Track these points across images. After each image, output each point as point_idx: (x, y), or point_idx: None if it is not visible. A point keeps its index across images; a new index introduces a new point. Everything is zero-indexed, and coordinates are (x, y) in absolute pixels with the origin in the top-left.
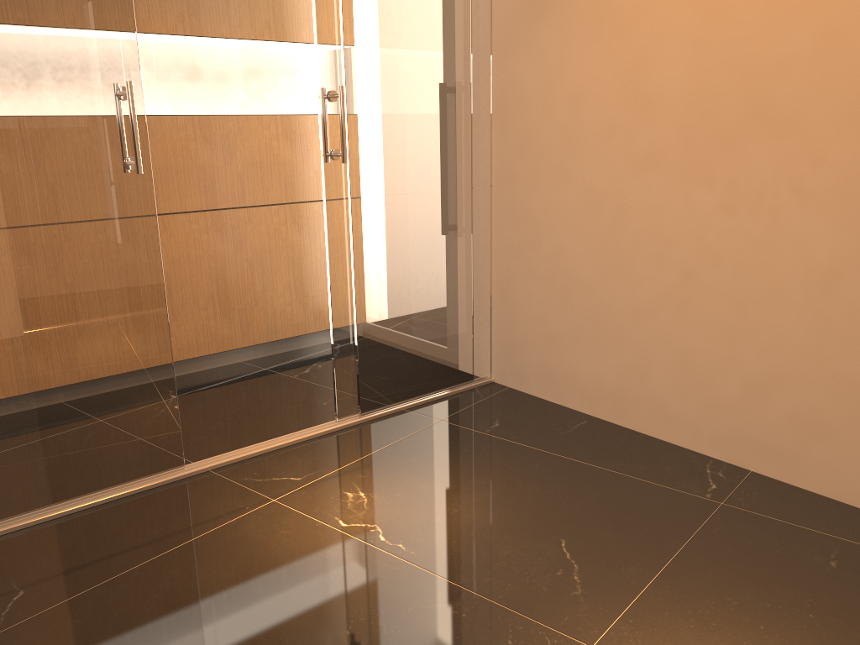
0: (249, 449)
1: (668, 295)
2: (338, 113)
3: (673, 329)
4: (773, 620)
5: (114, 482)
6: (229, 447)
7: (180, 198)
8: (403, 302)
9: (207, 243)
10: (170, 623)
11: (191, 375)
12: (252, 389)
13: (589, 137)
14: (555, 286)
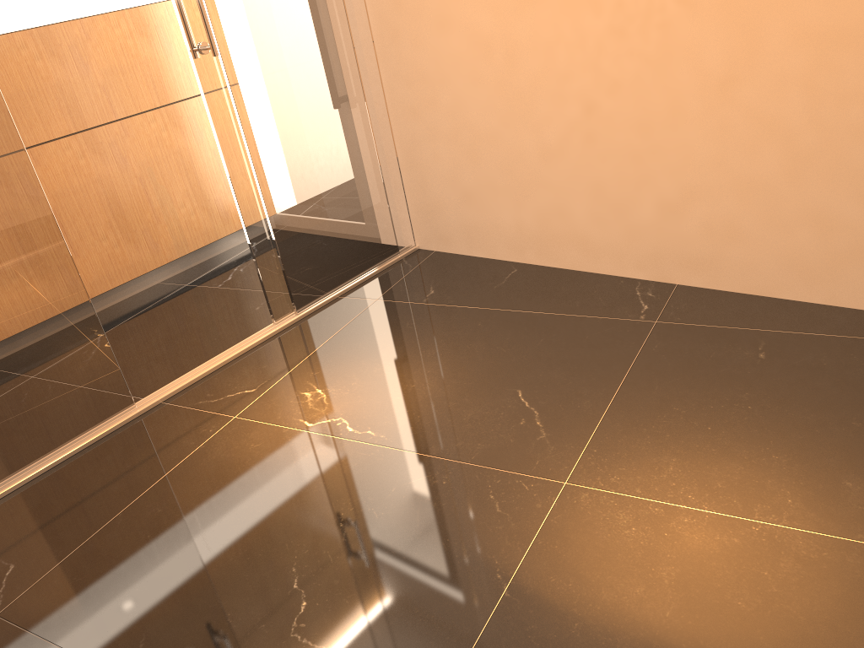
0: (195, 372)
1: (574, 130)
2: (195, 1)
3: (584, 164)
4: (718, 419)
5: (69, 437)
6: (174, 374)
7: (43, 126)
8: (312, 190)
9: (87, 169)
10: (170, 558)
11: (111, 309)
12: (179, 309)
13: None
14: (461, 142)
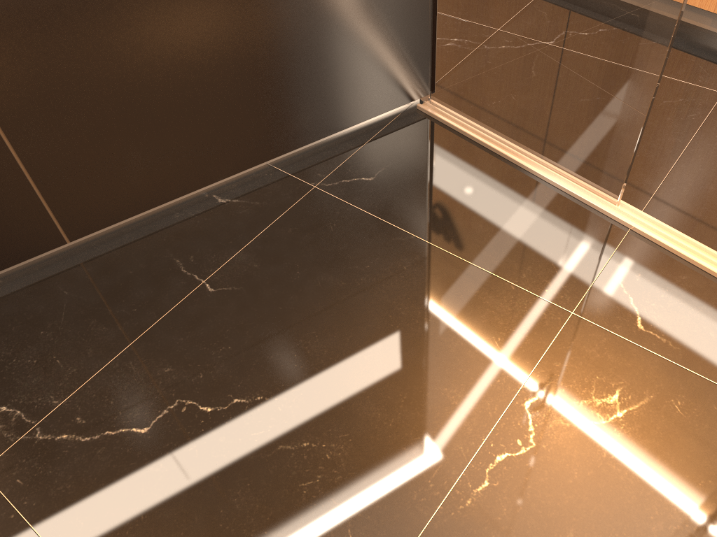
0: (696, 250)
1: None
2: None
3: None
4: None
5: (549, 160)
6: (705, 228)
7: None
8: None
9: None
10: (326, 290)
11: None
12: None
13: None
14: None
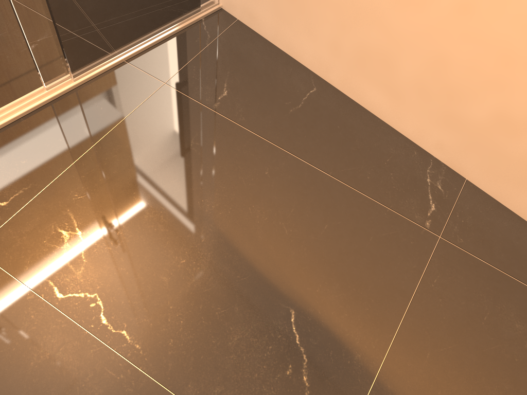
0: None
1: None
2: None
3: (441, 31)
4: None
5: None
6: None
7: None
8: None
9: None
10: None
11: None
12: None
13: None
14: None
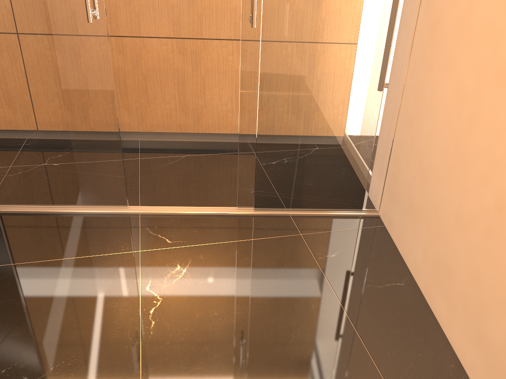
0: (170, 209)
1: (482, 216)
2: None
3: (477, 250)
4: None
5: (85, 204)
6: (167, 202)
7: (216, 29)
8: (300, 141)
9: (231, 62)
10: (3, 307)
11: (212, 143)
12: (229, 164)
13: (473, 33)
14: (422, 164)
